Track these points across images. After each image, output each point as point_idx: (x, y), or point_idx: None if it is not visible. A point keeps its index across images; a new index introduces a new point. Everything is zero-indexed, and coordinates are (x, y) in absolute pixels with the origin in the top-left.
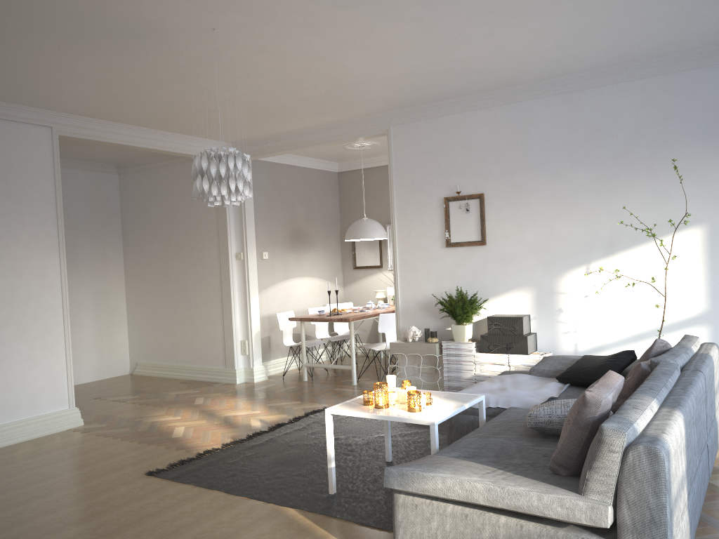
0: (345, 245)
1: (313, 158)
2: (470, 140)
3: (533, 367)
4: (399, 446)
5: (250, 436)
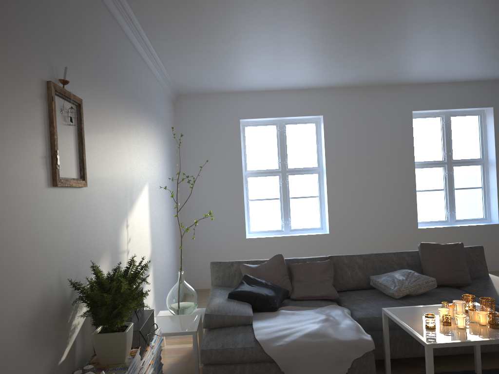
0: None
1: None
2: None
3: (250, 314)
4: None
5: None
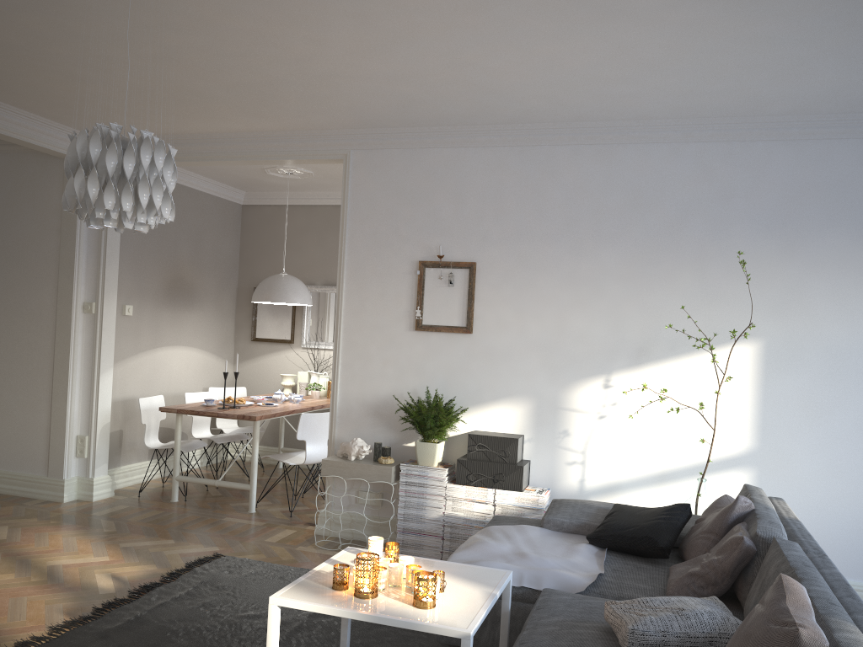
0: (243, 307)
1: (212, 180)
2: (464, 186)
3: (548, 517)
4: (352, 634)
5: (98, 609)
